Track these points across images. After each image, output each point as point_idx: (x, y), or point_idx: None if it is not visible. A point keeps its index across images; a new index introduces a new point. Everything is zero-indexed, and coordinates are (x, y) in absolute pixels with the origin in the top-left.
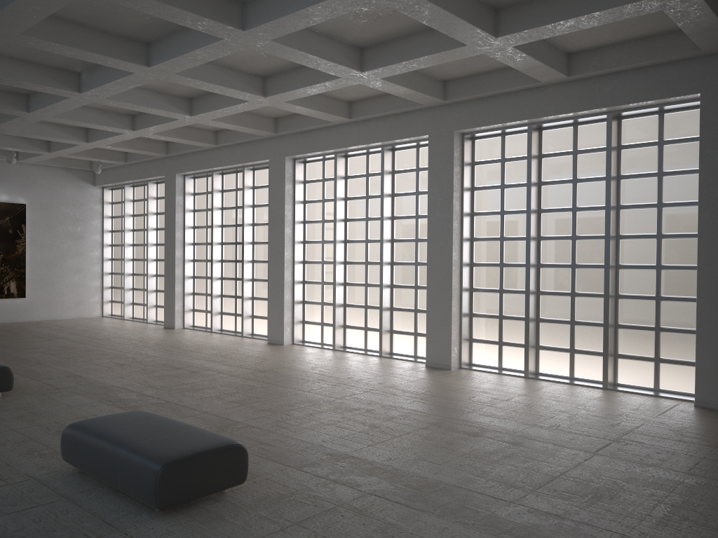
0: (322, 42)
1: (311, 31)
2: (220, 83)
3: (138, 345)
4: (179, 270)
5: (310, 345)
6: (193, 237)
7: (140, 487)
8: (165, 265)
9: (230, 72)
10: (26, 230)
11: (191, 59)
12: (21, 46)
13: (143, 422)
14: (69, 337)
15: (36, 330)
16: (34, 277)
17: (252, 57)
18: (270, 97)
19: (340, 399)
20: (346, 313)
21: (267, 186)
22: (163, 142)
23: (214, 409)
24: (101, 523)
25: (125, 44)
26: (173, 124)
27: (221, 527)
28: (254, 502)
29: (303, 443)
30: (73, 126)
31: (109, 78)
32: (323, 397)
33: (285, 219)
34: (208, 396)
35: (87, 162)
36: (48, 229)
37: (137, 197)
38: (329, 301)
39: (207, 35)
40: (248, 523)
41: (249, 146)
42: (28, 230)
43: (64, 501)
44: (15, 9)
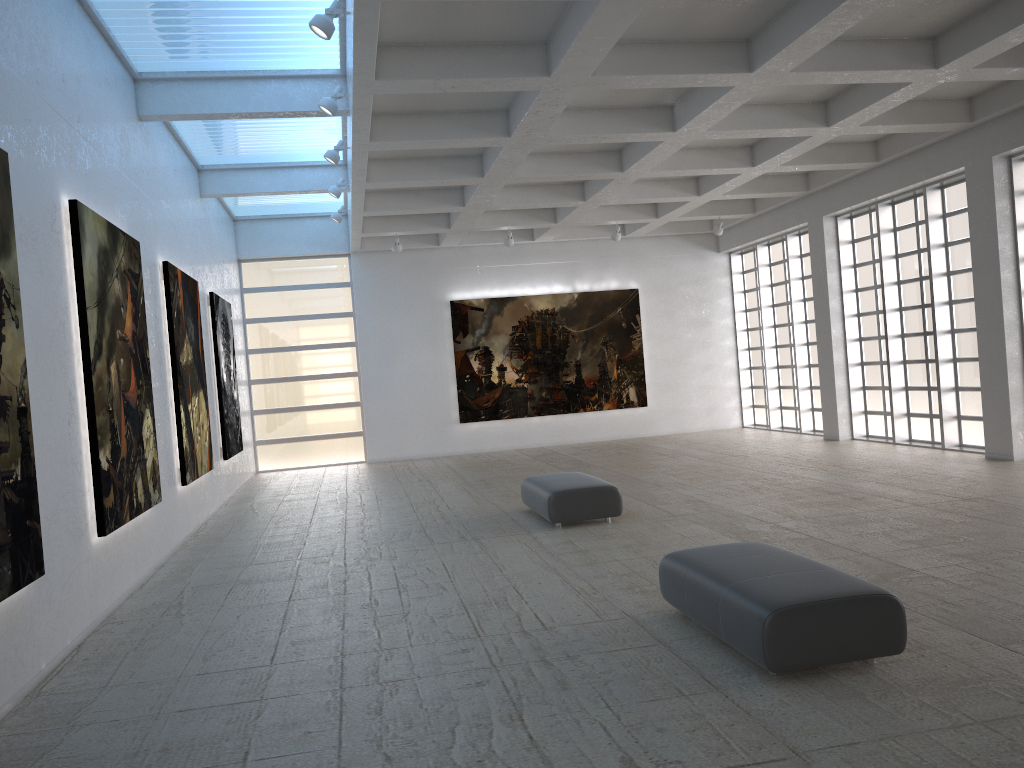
0: None
1: None
2: (859, 67)
3: (783, 463)
4: (838, 356)
5: None
6: (856, 305)
7: (745, 639)
8: (817, 349)
9: (874, 46)
10: (641, 321)
11: (807, 43)
12: (599, 91)
13: (756, 555)
14: (696, 454)
15: (660, 447)
16: (654, 380)
17: (905, 12)
18: (945, 67)
19: None
20: None
21: (966, 210)
22: (800, 175)
23: (878, 550)
24: (698, 679)
25: (717, 50)
26: (805, 145)
27: (857, 709)
28: (915, 683)
29: (1017, 609)
30: (679, 178)
31: (704, 102)
32: None
33: (998, 257)
34: (872, 532)
35: (706, 222)
36: (665, 317)
37: (773, 260)
38: None
39: (823, 2)
40: (900, 710)
41: (930, 153)
42: (643, 321)
43: (659, 647)
44: (578, 47)
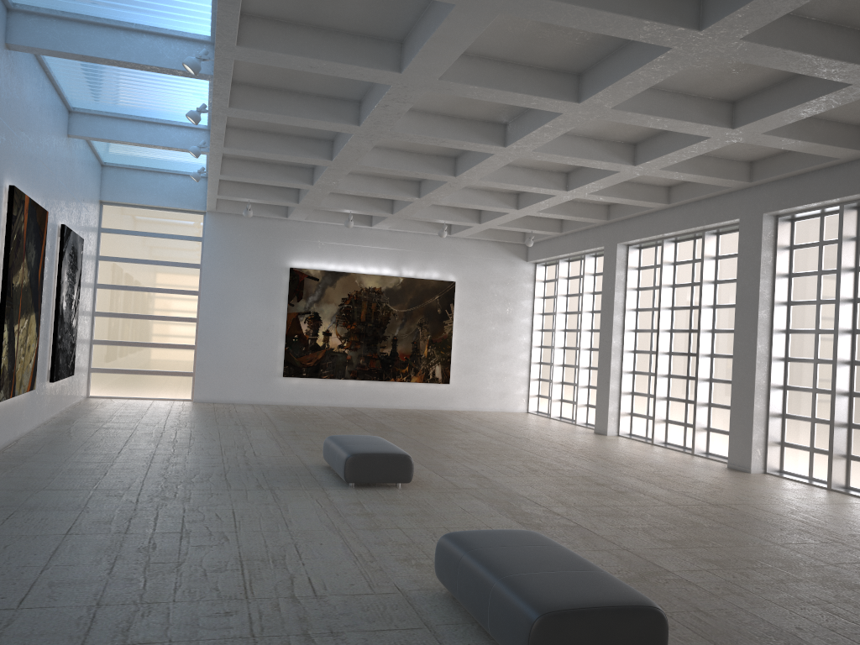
0: (821, 33)
1: (804, 20)
2: (670, 115)
3: (559, 450)
4: (615, 363)
5: (792, 478)
6: (635, 322)
7: (510, 638)
8: (598, 355)
9: (684, 100)
10: (454, 310)
11: (631, 84)
12: (444, 99)
13: (530, 547)
14: (486, 431)
15: (455, 421)
16: (458, 362)
17: (715, 74)
18: (740, 128)
19: (833, 566)
20: (850, 437)
21: (735, 255)
22: (603, 205)
23: (638, 546)
24: None
25: (552, 78)
26: (612, 178)
27: None
28: None
29: (763, 625)
30: (503, 191)
31: (534, 124)
32: (805, 558)
33: (758, 299)
34: (632, 527)
35: (520, 234)
36: (475, 309)
37: (571, 274)
38: (824, 418)
39: (650, 48)
40: None
41: (712, 203)
42: (456, 310)
43: (424, 632)
44: (429, 49)
